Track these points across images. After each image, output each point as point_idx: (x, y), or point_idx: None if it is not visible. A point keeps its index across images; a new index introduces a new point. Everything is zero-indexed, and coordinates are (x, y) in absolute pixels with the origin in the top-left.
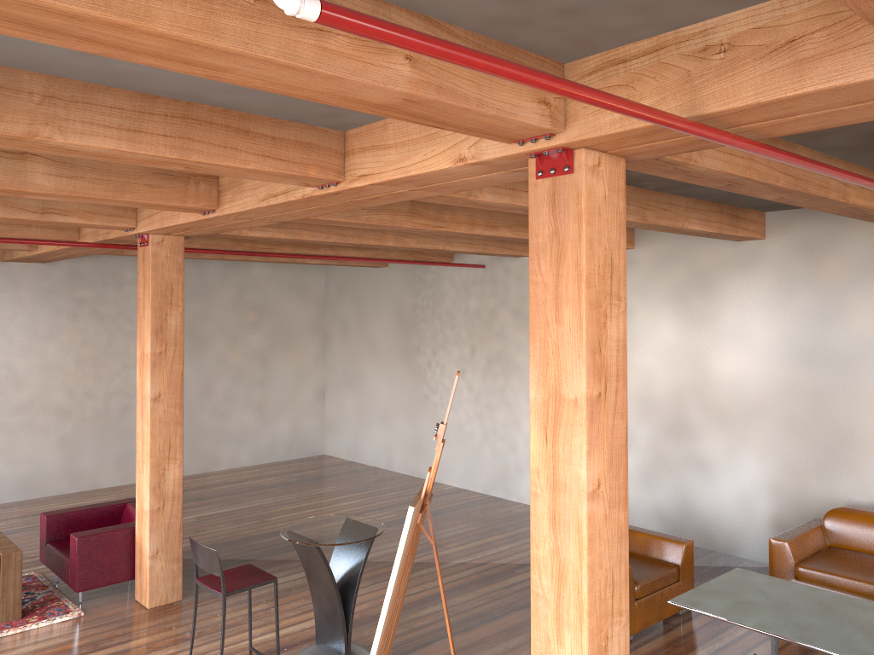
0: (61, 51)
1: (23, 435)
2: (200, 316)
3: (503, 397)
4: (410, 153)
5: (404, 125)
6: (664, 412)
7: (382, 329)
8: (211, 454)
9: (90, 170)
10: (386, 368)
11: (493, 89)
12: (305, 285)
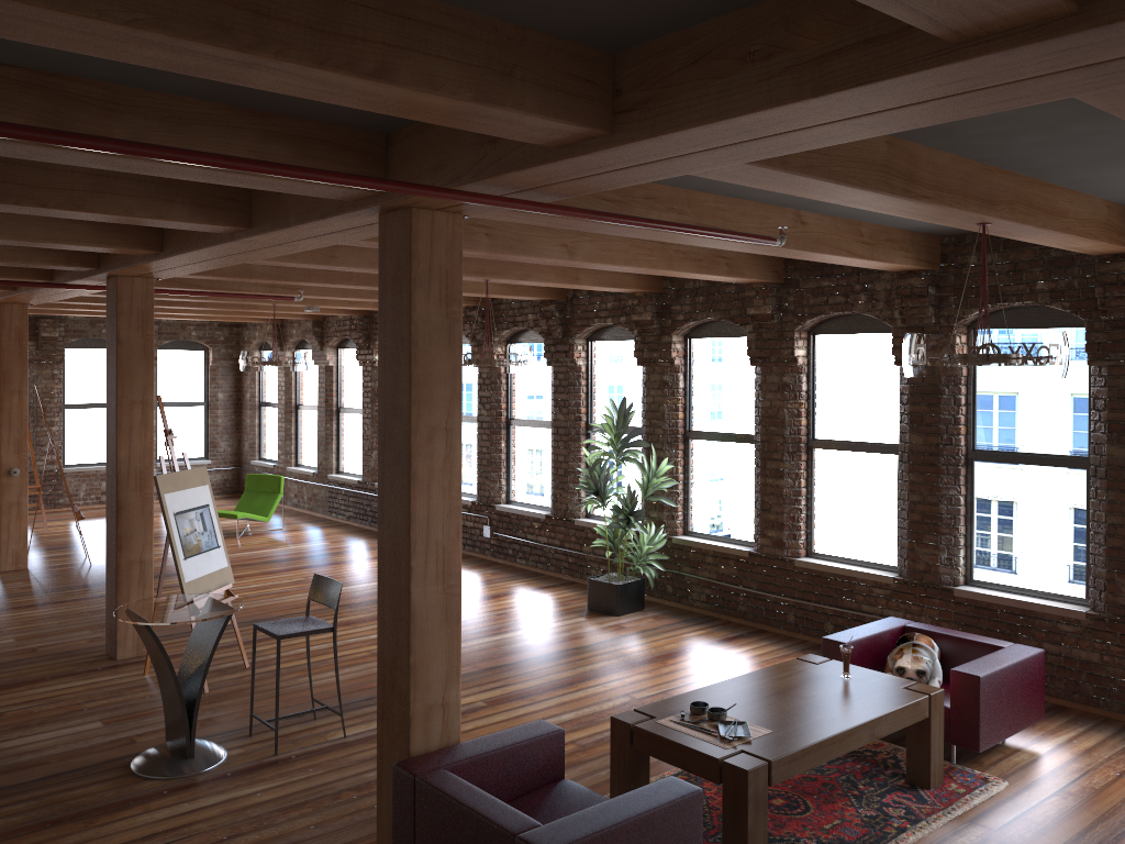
0: None
1: None
2: None
3: None
4: None
5: None
6: None
7: None
8: None
9: None
10: None
11: None
12: None
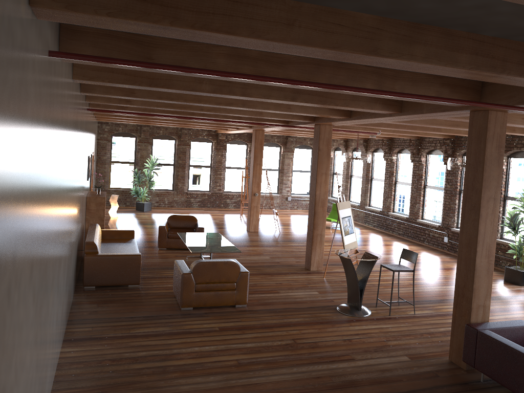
0: None
1: None
2: None
3: (45, 280)
4: None
5: None
6: (70, 224)
7: None
8: None
9: None
10: None
11: None
12: None
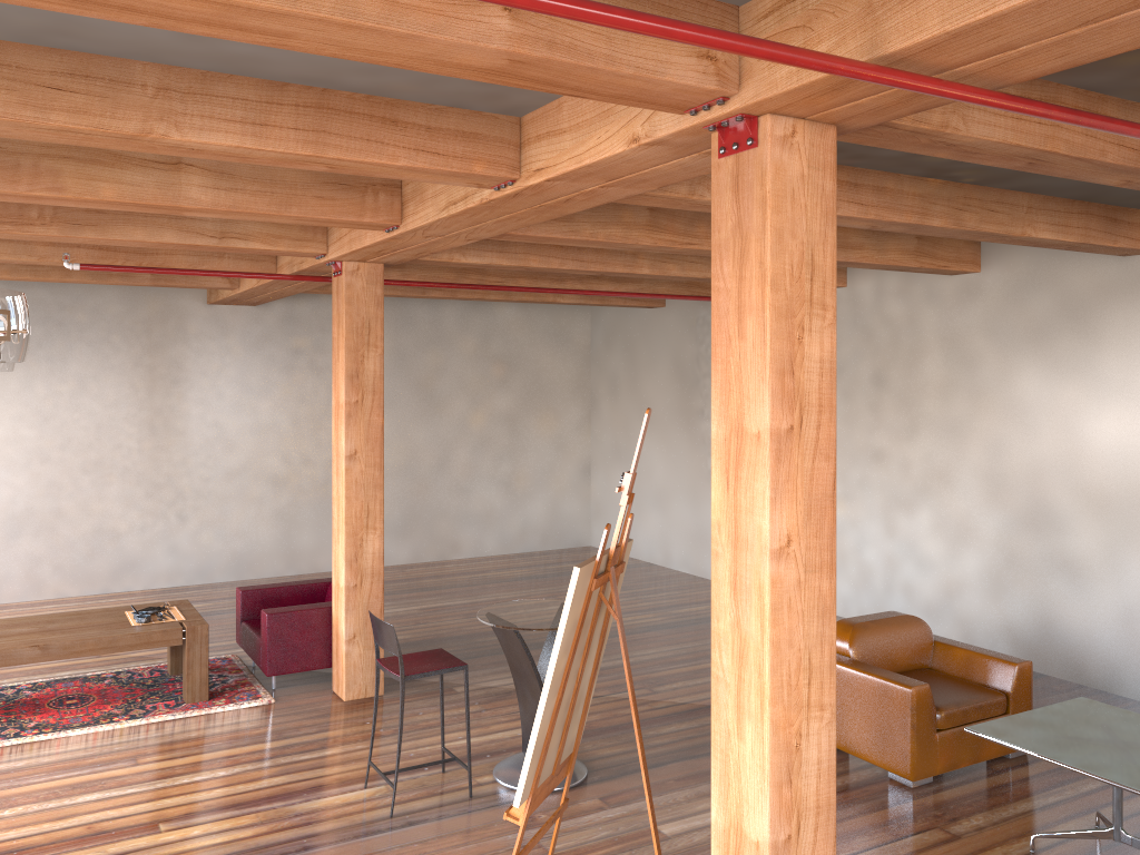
0: (163, 35)
1: (235, 506)
2: (435, 370)
3: None
4: (584, 138)
5: (579, 103)
6: (1019, 495)
7: (658, 387)
8: (449, 538)
9: (252, 181)
10: (662, 438)
11: (630, 42)
12: (564, 332)
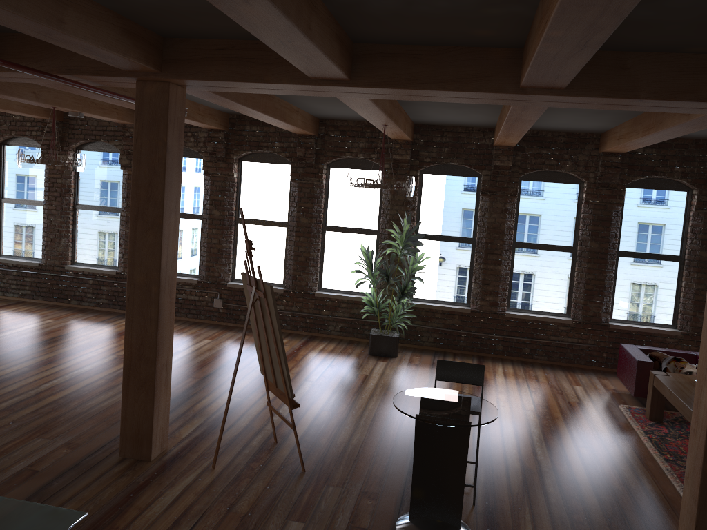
0: None
1: None
2: None
3: None
4: None
5: None
6: None
7: None
8: None
9: None
10: None
11: None
12: None
